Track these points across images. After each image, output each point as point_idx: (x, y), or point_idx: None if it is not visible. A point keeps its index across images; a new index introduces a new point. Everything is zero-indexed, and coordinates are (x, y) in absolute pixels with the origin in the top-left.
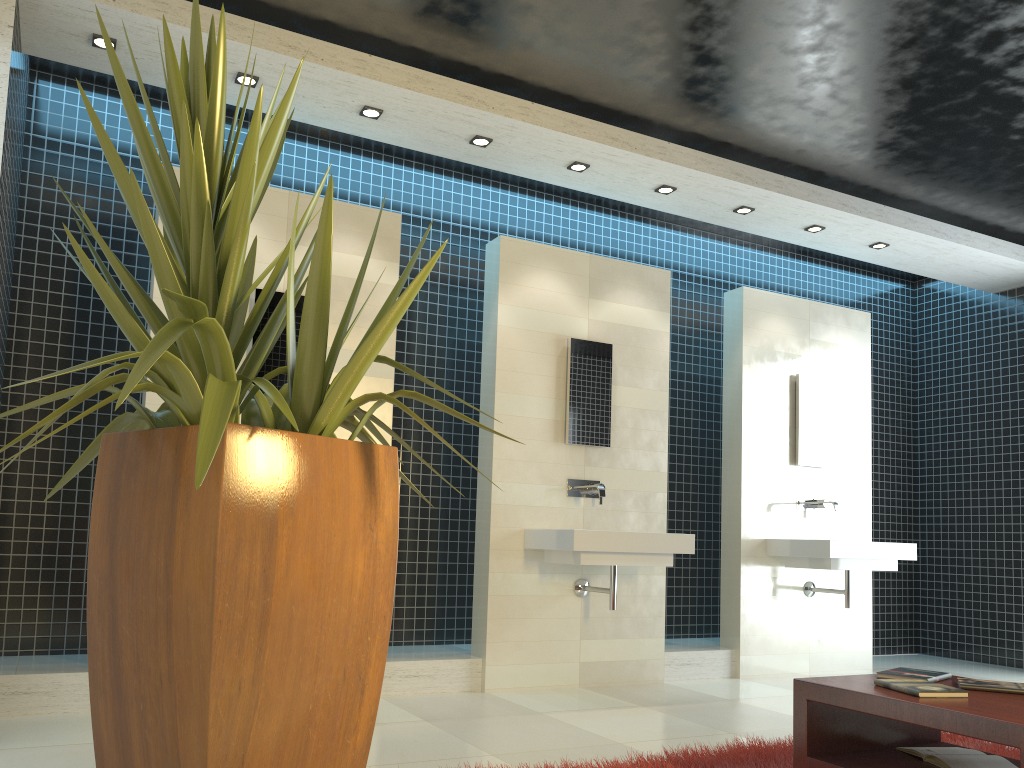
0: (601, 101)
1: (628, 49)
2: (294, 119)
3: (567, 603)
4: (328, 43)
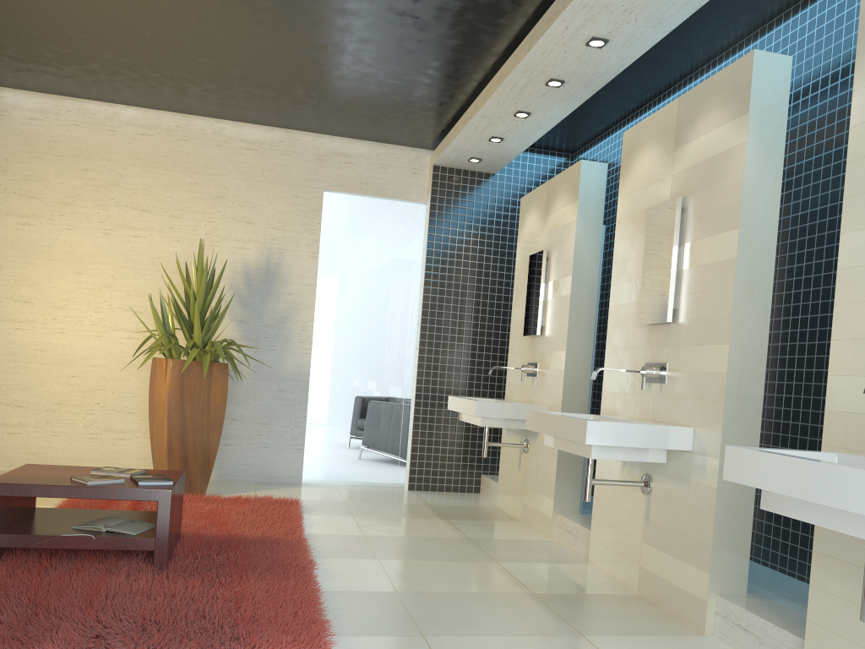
0: (523, 6)
1: (434, 4)
2: (544, 133)
3: (636, 498)
4: (470, 106)
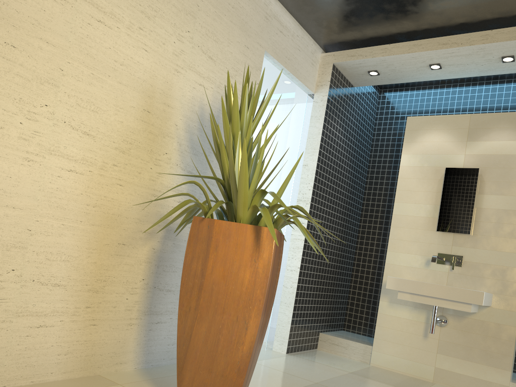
0: None
1: None
2: (473, 76)
3: None
4: (465, 34)
